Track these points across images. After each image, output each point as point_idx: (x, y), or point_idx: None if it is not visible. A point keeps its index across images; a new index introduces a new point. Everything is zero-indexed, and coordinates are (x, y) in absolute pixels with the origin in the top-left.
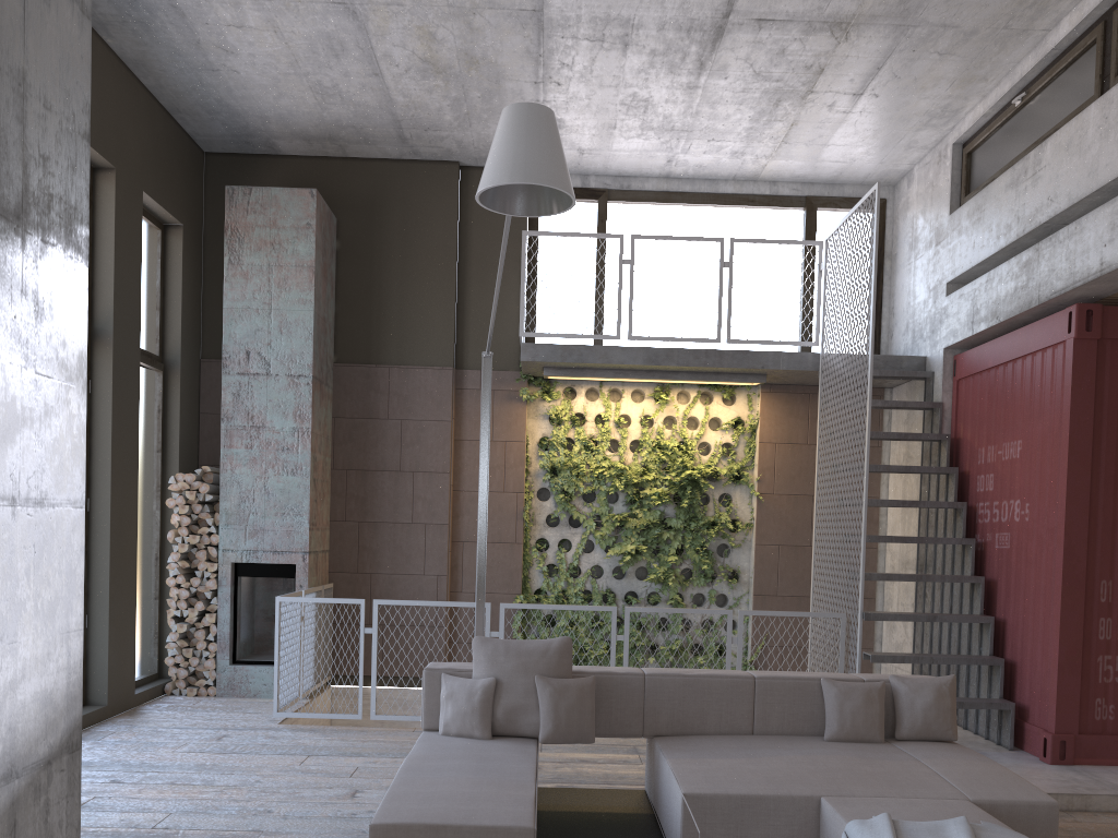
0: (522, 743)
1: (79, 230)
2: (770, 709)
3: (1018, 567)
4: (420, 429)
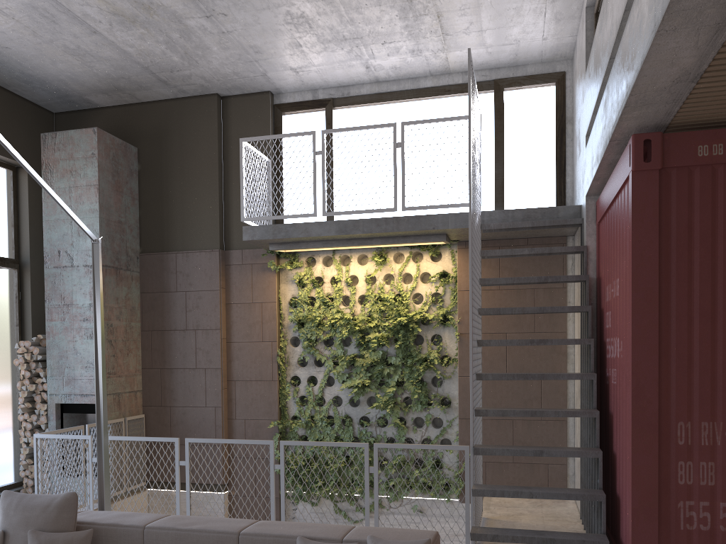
0: None
1: None
2: None
3: (619, 404)
4: (199, 297)
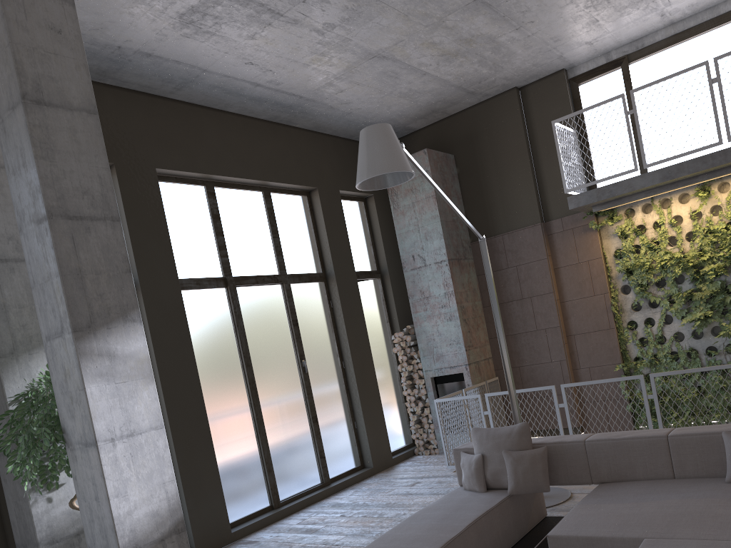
0: (499, 494)
1: (132, 312)
2: (684, 459)
3: None
4: (529, 269)
